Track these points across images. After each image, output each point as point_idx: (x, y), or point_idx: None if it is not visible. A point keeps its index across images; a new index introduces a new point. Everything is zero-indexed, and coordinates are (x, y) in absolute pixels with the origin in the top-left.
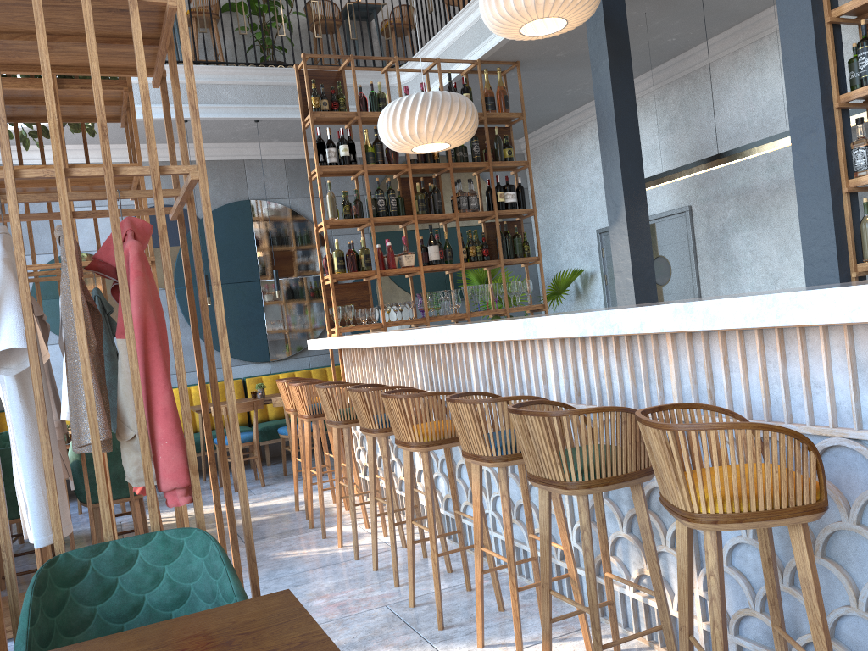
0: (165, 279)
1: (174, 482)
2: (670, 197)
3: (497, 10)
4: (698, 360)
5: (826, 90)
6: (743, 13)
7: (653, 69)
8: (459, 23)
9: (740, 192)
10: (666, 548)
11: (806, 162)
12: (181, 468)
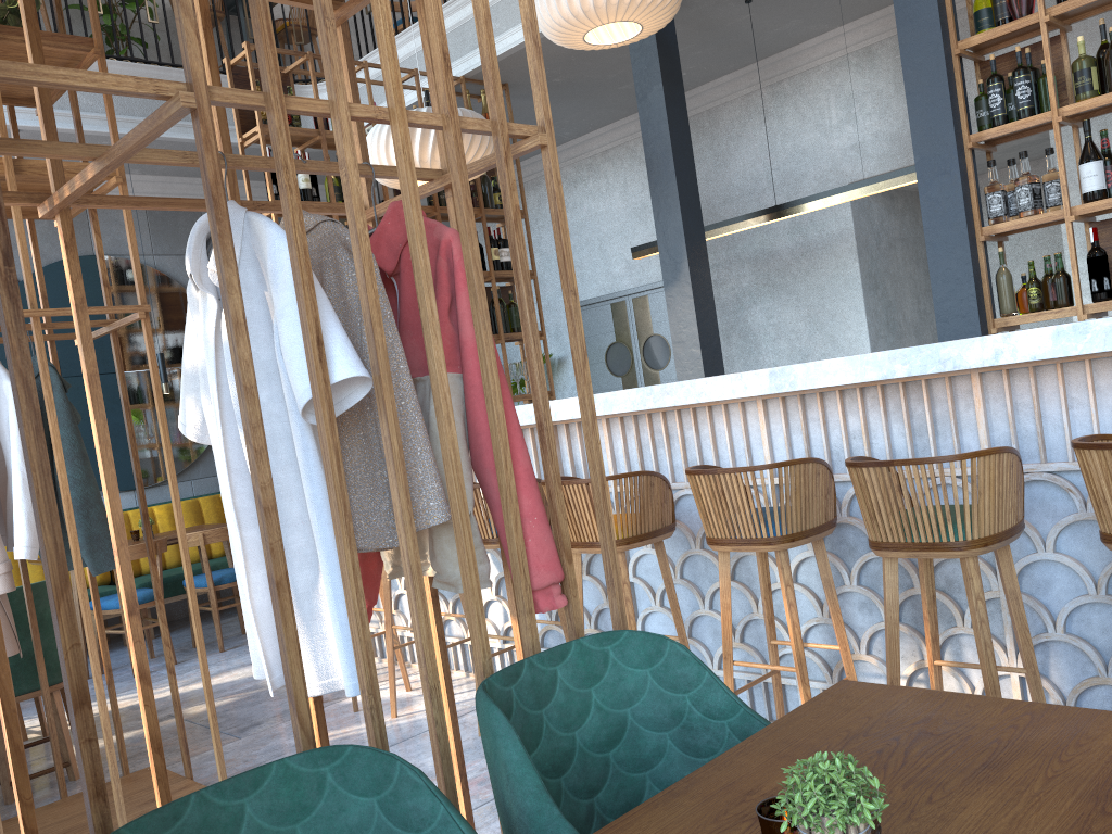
0: (523, 282)
1: (551, 575)
2: None
3: (569, 5)
4: (1017, 401)
5: (958, 128)
6: (766, 50)
7: None
8: None
9: (758, 257)
10: (965, 629)
11: (937, 207)
12: (555, 554)
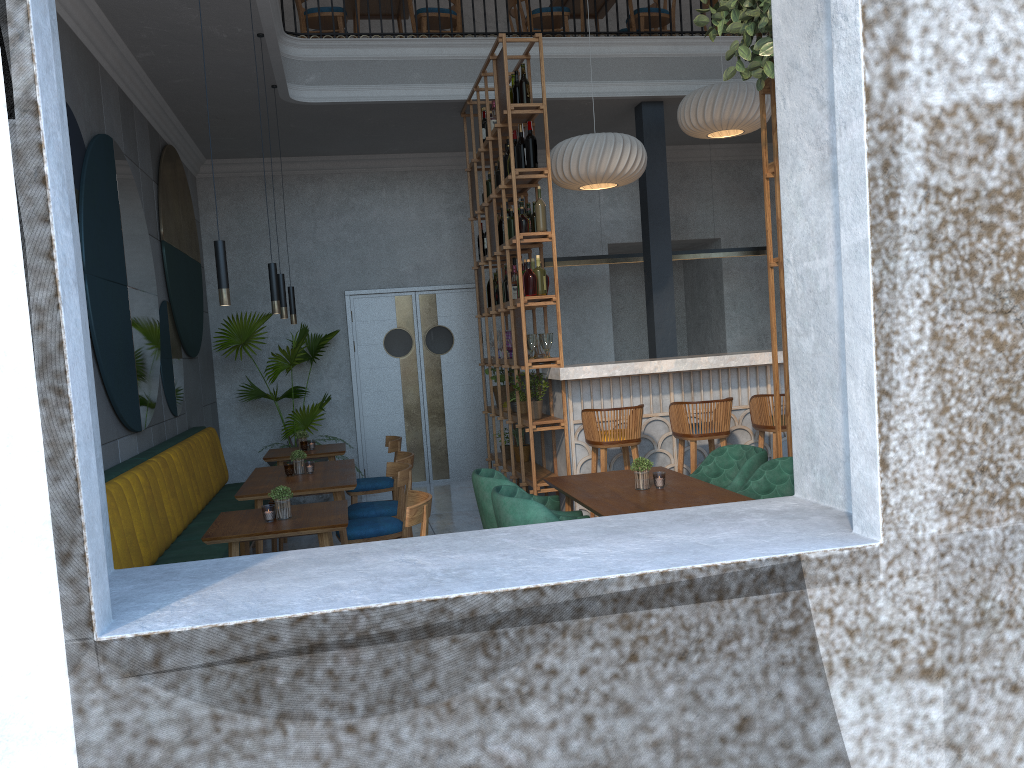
0: None
1: None
2: (458, 272)
3: (747, 114)
4: None
5: None
6: None
7: (462, 152)
8: (454, 45)
9: None
10: None
11: None
12: None
